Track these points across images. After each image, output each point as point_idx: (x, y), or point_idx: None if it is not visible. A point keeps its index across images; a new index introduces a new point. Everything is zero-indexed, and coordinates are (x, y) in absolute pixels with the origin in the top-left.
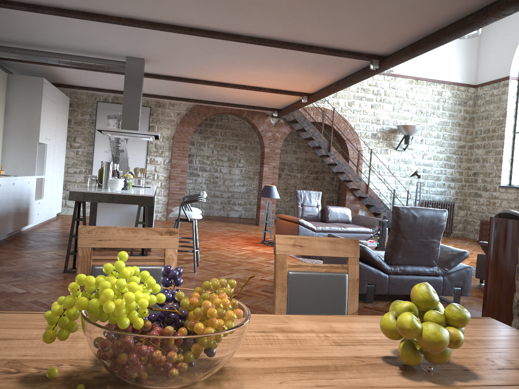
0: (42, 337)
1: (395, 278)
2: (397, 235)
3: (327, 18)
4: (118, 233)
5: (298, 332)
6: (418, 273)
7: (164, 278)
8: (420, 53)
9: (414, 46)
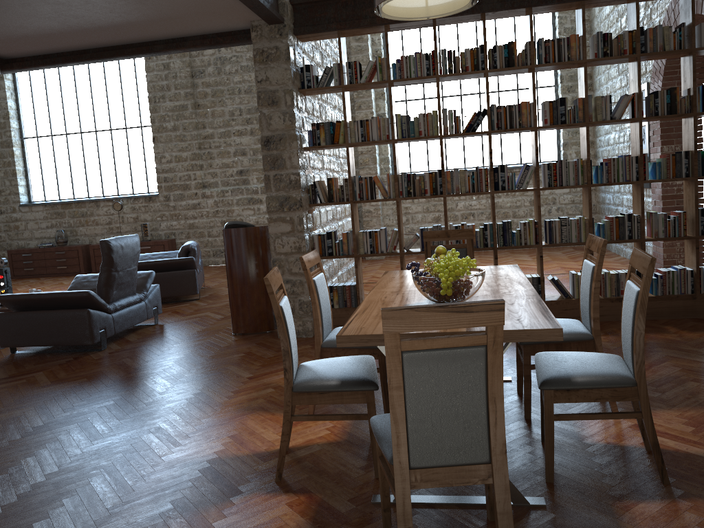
0: (451, 293)
1: (117, 315)
2: (111, 270)
3: (2, 18)
4: (274, 278)
5: (399, 290)
6: (130, 304)
7: (417, 267)
8: (69, 65)
9: (71, 58)
